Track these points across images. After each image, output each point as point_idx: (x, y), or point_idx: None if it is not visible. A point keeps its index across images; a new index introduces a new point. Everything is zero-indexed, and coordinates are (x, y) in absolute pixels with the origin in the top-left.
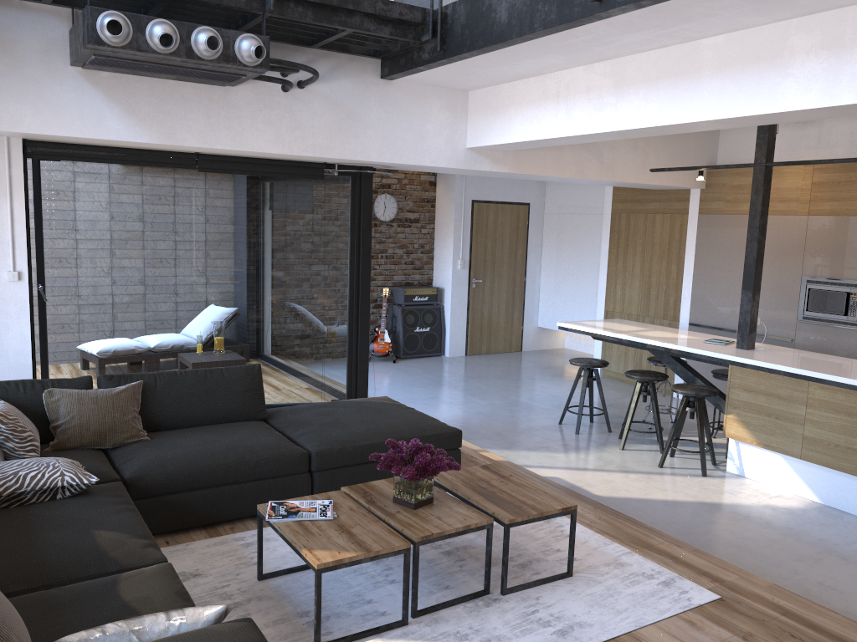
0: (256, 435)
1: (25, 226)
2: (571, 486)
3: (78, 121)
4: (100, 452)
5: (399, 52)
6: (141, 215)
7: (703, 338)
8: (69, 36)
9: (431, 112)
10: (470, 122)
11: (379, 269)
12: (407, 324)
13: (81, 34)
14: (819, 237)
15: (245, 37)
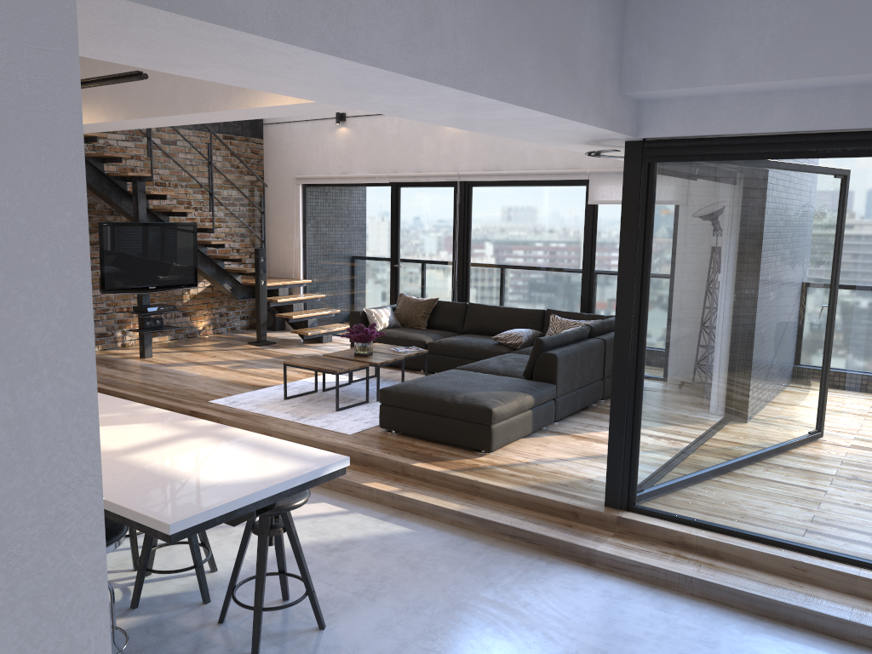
0: (494, 364)
1: None
2: None
3: None
4: None
5: None
6: None
7: None
8: None
9: None
10: None
11: None
12: None
13: None
14: None
15: None
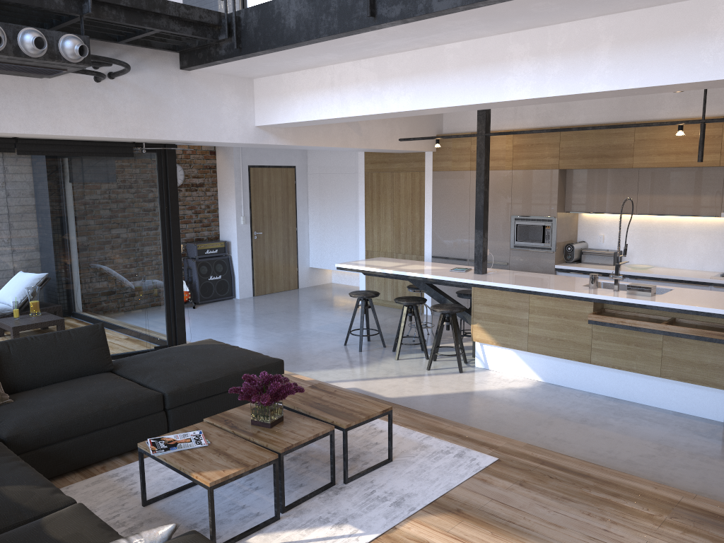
0: (112, 385)
1: None
2: (367, 393)
3: None
4: None
5: (197, 47)
6: None
7: (448, 267)
8: None
9: (224, 97)
10: (257, 105)
11: None
12: (202, 274)
13: None
14: (521, 186)
15: (68, 37)
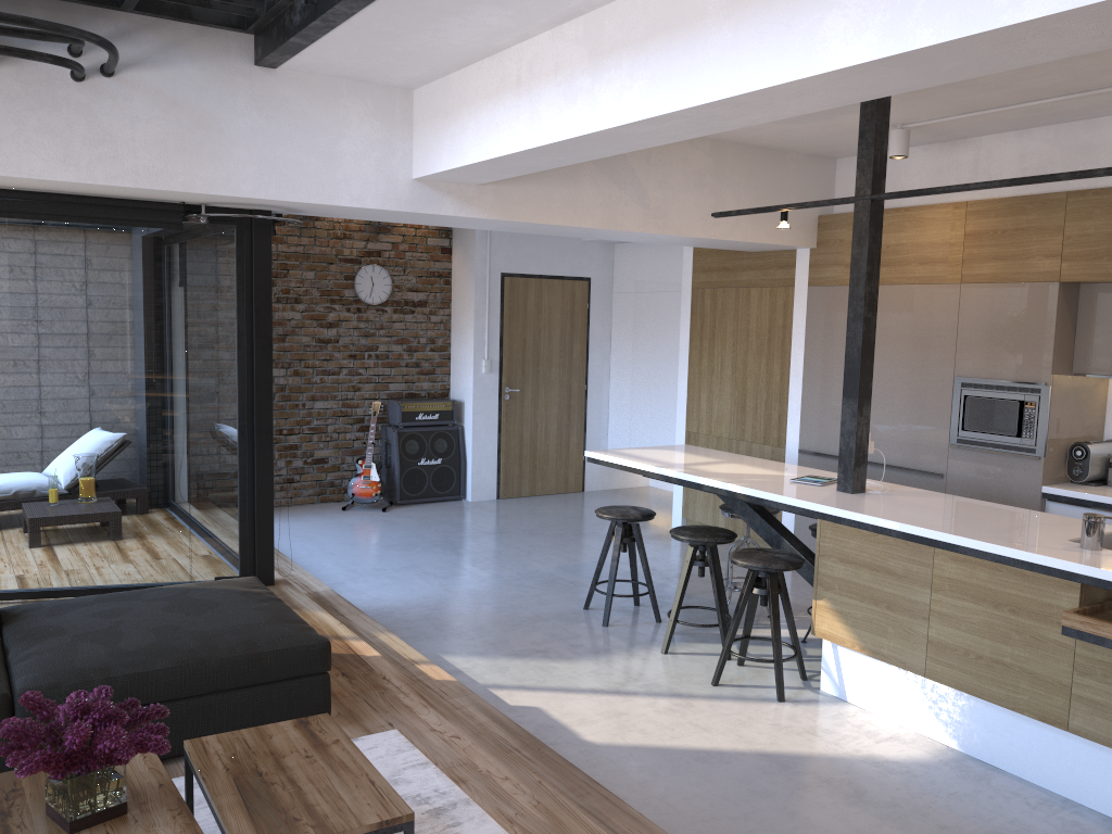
0: None
1: None
2: (551, 725)
3: None
4: None
5: (270, 18)
6: None
7: (795, 474)
8: None
9: (348, 121)
10: (416, 138)
11: (366, 374)
12: (407, 455)
13: None
14: (978, 317)
15: None
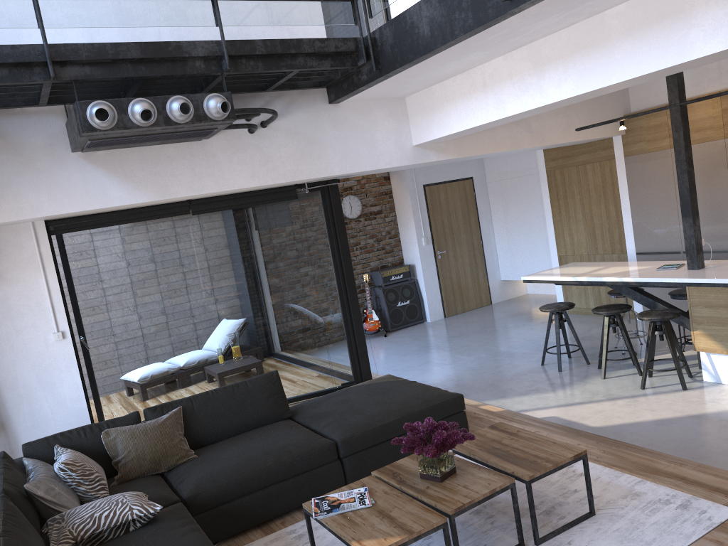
0: (287, 435)
1: (60, 293)
2: (568, 423)
3: (86, 197)
4: (158, 477)
5: (341, 78)
6: (153, 260)
7: (654, 265)
8: (66, 128)
9: (377, 122)
10: (412, 123)
11: (356, 260)
12: (390, 301)
13: (76, 125)
14: None
15: (211, 97)
